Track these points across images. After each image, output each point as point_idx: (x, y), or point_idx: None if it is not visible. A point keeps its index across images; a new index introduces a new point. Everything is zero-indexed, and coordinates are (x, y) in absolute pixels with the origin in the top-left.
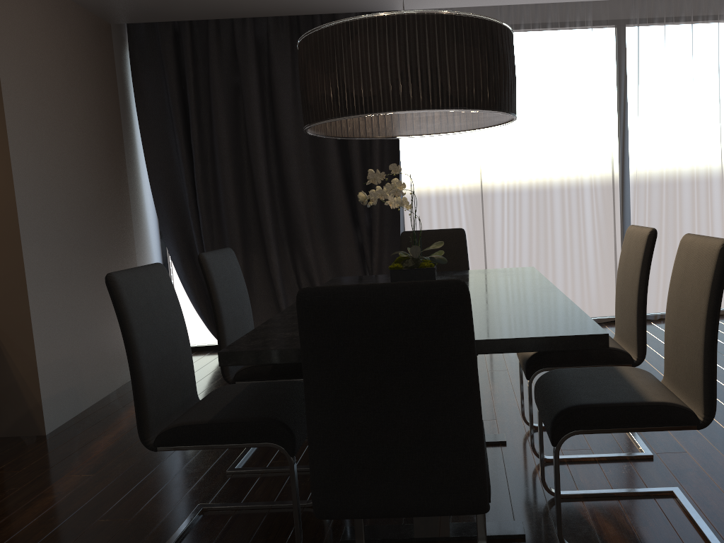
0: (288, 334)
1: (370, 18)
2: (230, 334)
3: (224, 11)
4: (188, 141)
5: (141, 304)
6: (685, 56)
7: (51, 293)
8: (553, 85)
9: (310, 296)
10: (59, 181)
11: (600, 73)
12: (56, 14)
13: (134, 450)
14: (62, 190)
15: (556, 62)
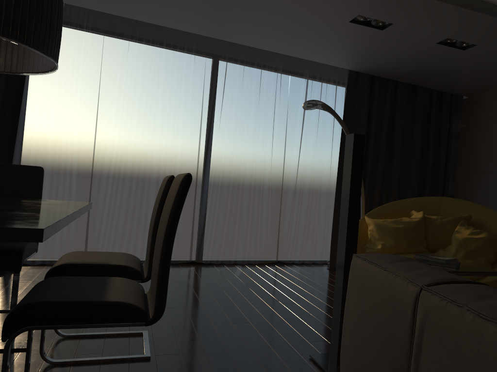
0: None
1: None
2: None
3: None
4: None
5: None
6: (255, 88)
7: None
8: (162, 86)
9: None
10: None
11: (197, 86)
12: None
13: None
14: None
15: (166, 70)
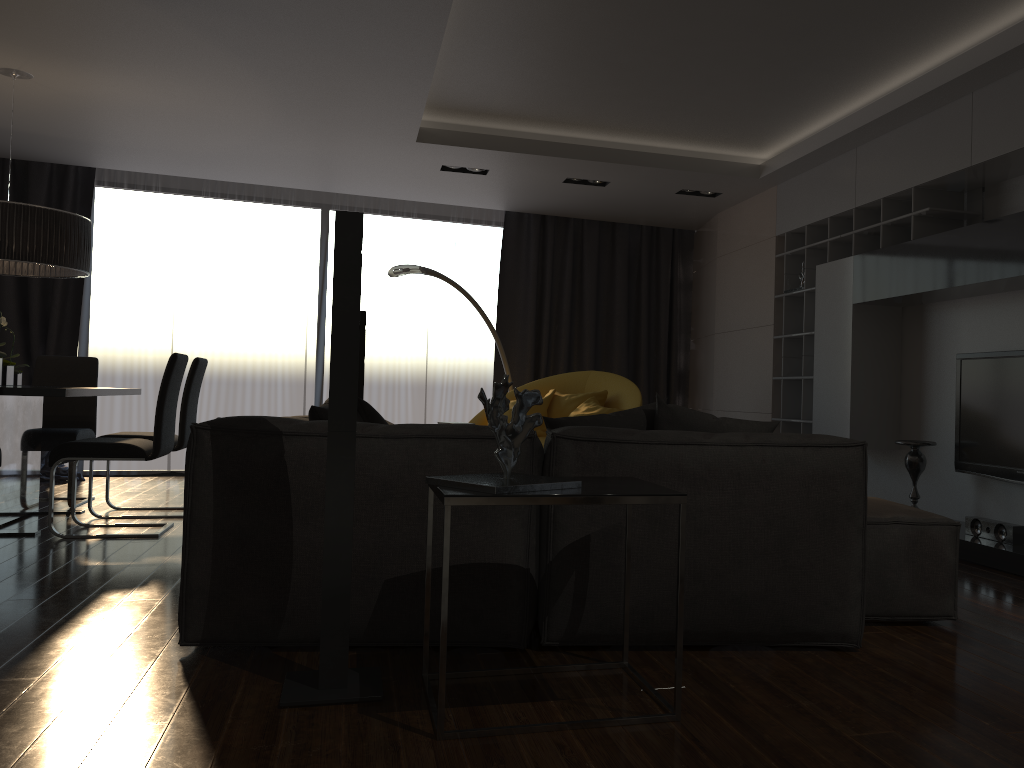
0: None
1: None
2: None
3: None
4: None
5: None
6: (380, 243)
7: None
8: (253, 252)
9: None
10: None
11: (301, 247)
12: None
13: None
14: None
15: (258, 232)
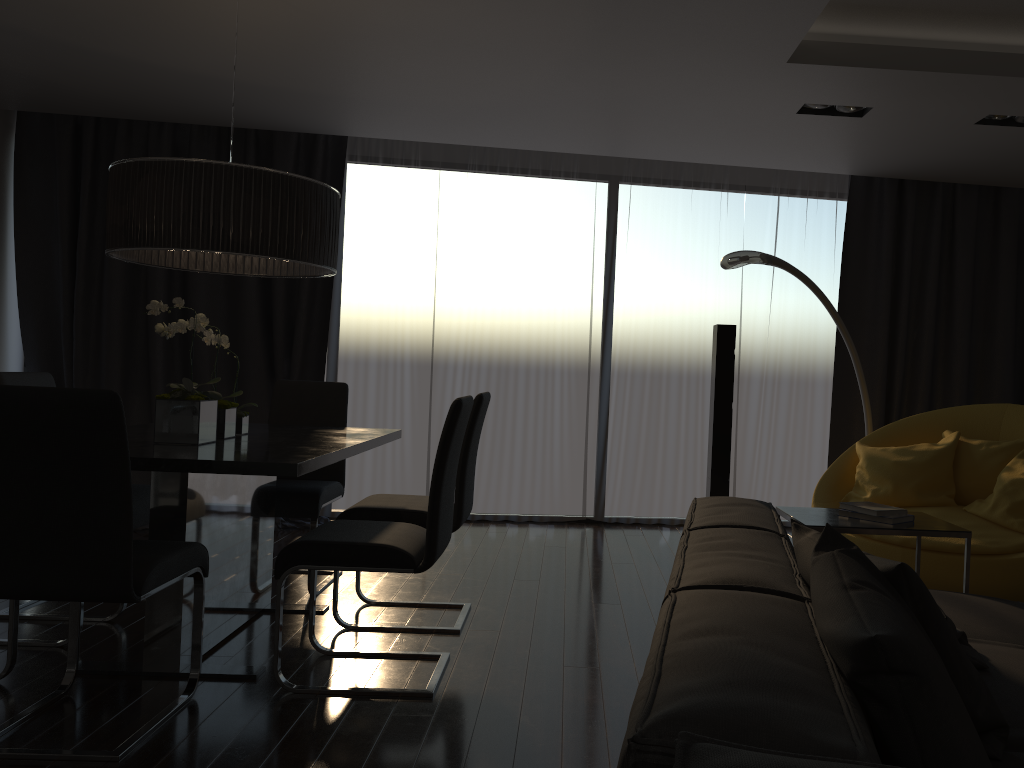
0: None
1: (160, 161)
2: None
3: (131, 112)
4: (74, 253)
5: None
6: (681, 224)
7: None
8: (528, 239)
9: None
10: None
11: (584, 232)
12: None
13: None
14: None
15: (533, 214)
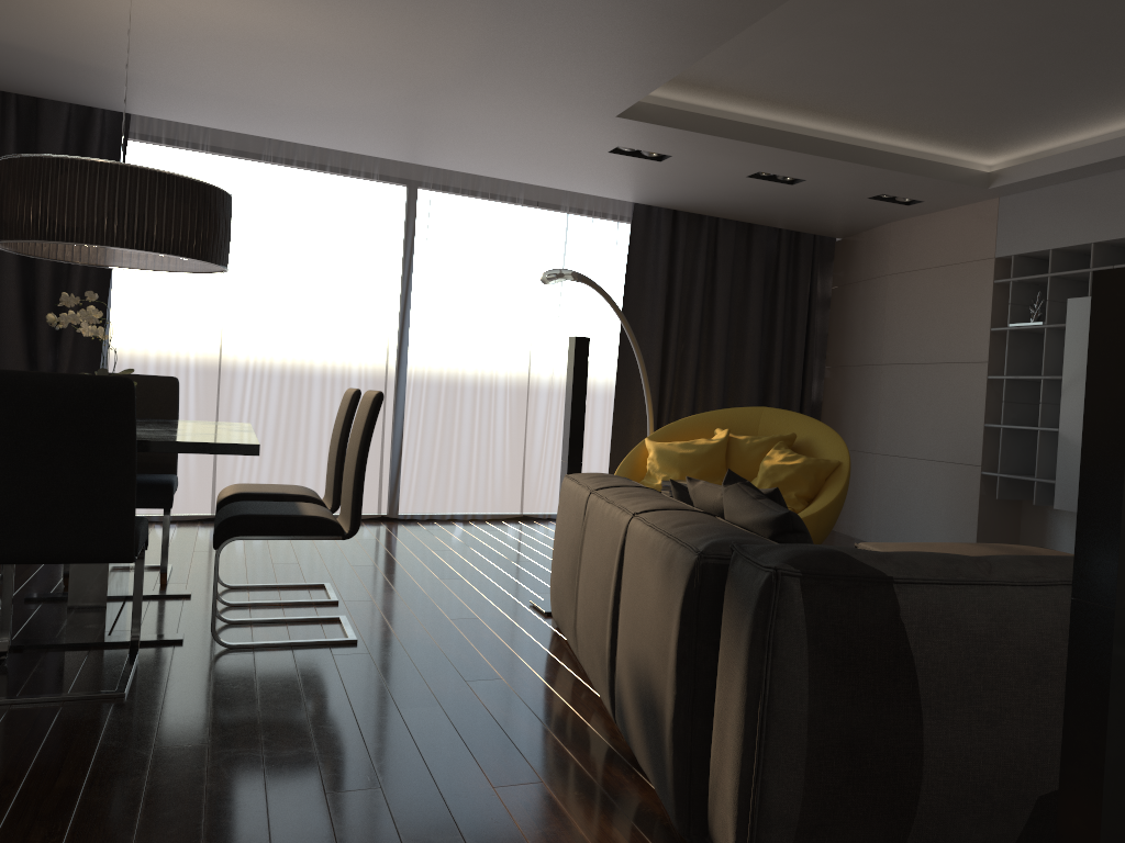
0: None
1: (82, 160)
2: None
3: None
4: None
5: None
6: (479, 233)
7: None
8: (326, 237)
9: None
10: None
11: (384, 234)
12: None
13: None
14: None
15: (332, 212)
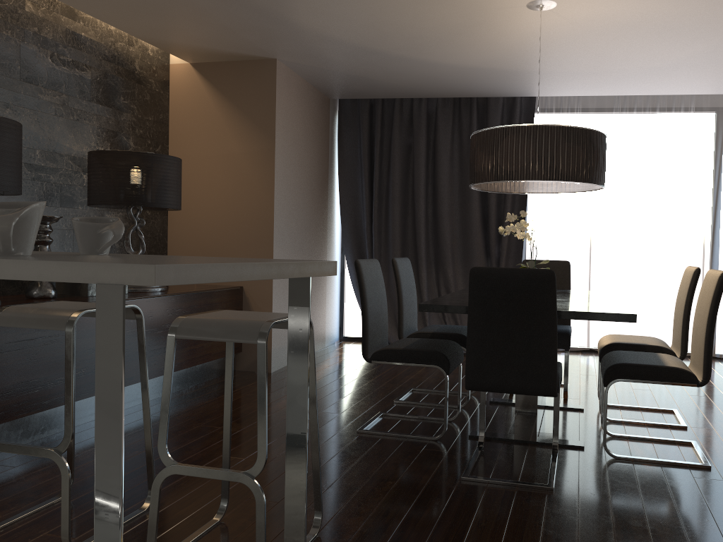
0: (453, 301)
1: (517, 126)
2: (405, 312)
3: (409, 94)
4: (370, 183)
5: (369, 279)
6: None
7: (283, 280)
8: (657, 157)
9: (477, 271)
10: (294, 206)
11: (699, 150)
12: (304, 95)
13: (331, 386)
14: (295, 212)
15: (661, 139)
